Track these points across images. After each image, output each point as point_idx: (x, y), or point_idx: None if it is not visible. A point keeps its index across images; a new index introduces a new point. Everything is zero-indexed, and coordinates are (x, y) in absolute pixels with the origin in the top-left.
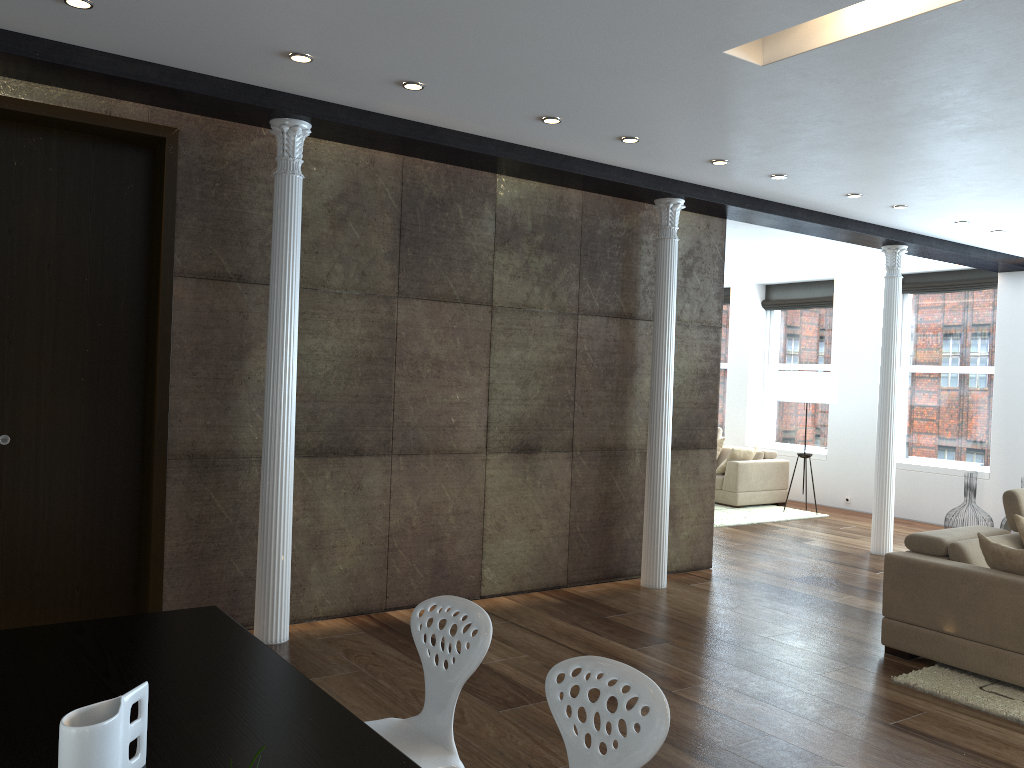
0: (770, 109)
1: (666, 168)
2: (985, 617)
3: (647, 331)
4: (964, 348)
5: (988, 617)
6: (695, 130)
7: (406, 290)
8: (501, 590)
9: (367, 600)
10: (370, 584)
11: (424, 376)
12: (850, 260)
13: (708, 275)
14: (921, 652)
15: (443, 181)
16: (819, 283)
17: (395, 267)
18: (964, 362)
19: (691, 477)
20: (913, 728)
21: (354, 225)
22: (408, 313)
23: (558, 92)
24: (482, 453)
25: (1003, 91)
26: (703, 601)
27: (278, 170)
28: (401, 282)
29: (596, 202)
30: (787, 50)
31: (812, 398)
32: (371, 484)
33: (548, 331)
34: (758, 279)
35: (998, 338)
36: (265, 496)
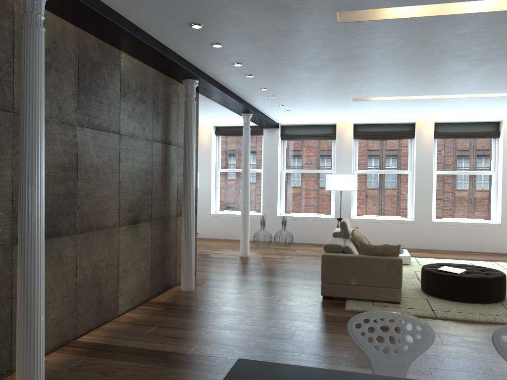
0: (304, 43)
1: (207, 63)
2: (369, 275)
3: (176, 151)
4: None
5: (370, 275)
6: (256, 47)
7: (81, 121)
8: (126, 309)
9: (66, 335)
10: (67, 324)
11: (91, 179)
12: (208, 118)
13: None
14: (341, 295)
15: (98, 50)
16: None
17: (76, 105)
18: None
19: None
20: (384, 327)
21: (54, 72)
22: (83, 137)
23: (228, 12)
24: (117, 226)
25: (391, 54)
26: (222, 292)
27: (28, 22)
28: (79, 115)
29: (158, 76)
30: (354, 18)
31: None
32: (67, 255)
33: (142, 150)
34: None
35: (264, 157)
36: (27, 274)
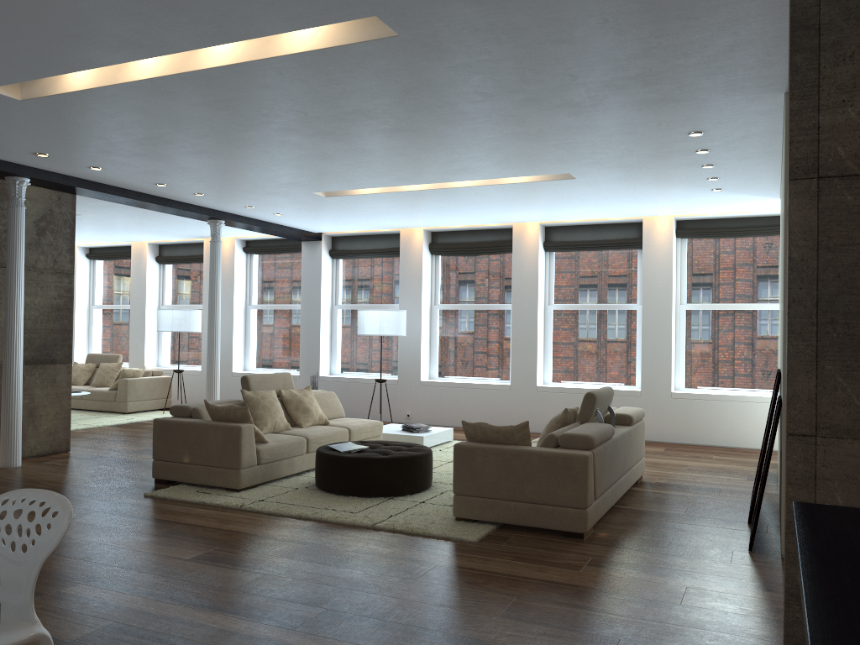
0: (51, 126)
1: (4, 155)
2: (203, 449)
3: (4, 275)
4: (287, 292)
5: (205, 449)
6: (6, 133)
7: None
8: None
9: None
10: None
11: None
12: (203, 229)
13: (61, 235)
14: (173, 478)
15: None
16: (196, 244)
17: None
18: (287, 301)
19: (49, 385)
20: (134, 515)
21: None
22: None
23: None
24: None
25: (191, 133)
26: (45, 470)
27: None
28: None
29: None
30: (35, 93)
31: (181, 328)
32: None
33: None
34: (149, 240)
35: (303, 285)
36: None
